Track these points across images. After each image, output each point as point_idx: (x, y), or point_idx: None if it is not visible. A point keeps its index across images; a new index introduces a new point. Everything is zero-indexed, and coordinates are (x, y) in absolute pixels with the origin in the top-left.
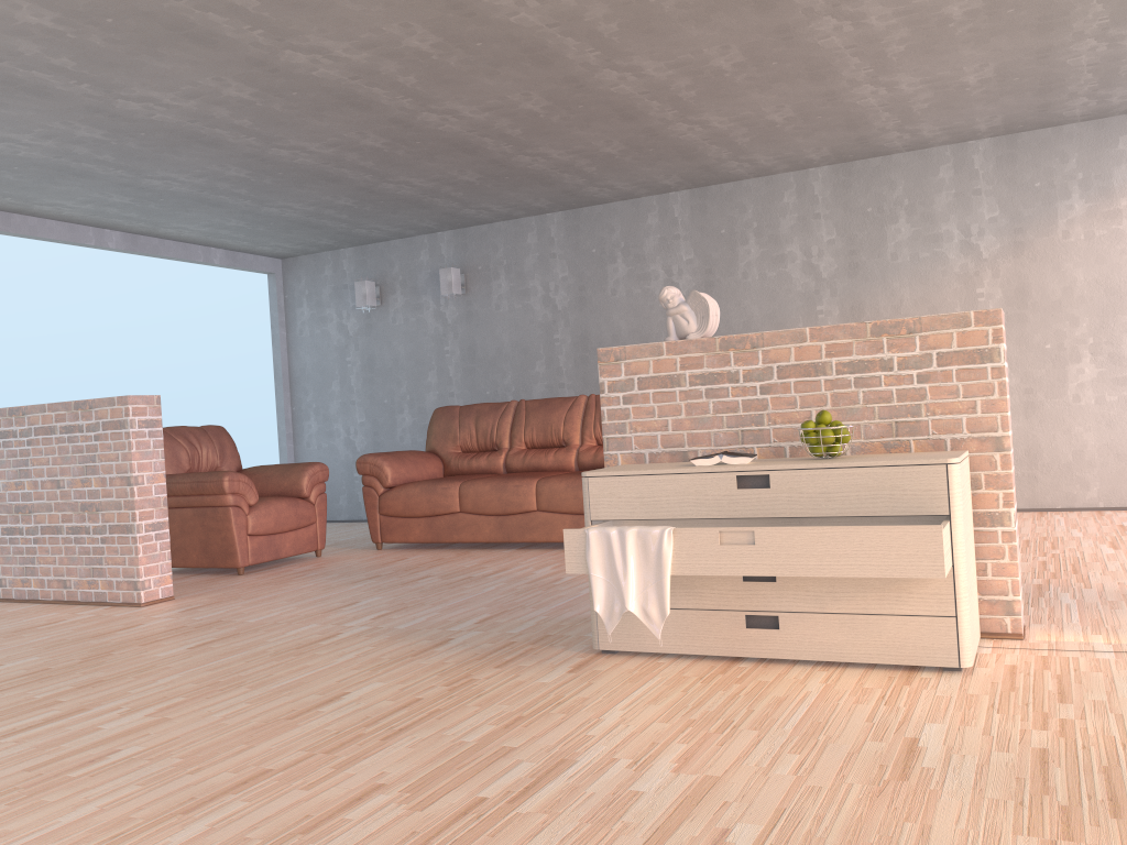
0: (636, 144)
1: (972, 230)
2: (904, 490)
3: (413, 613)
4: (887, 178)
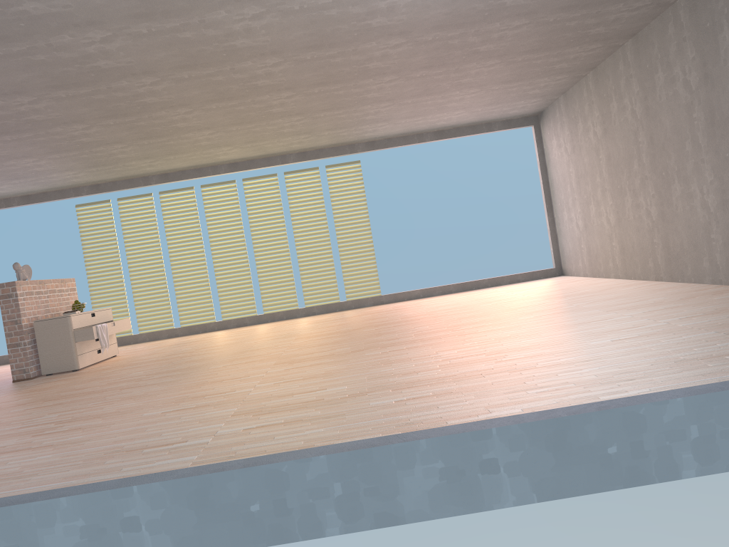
0: None
1: None
2: (108, 315)
3: None
4: None
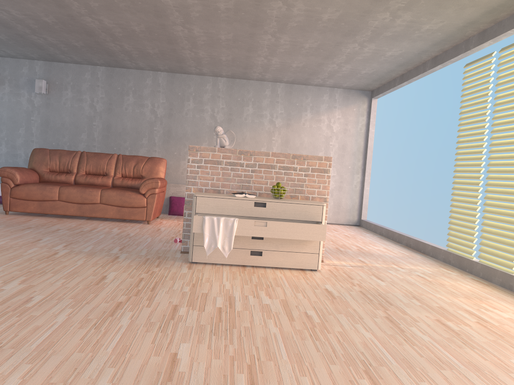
0: (163, 52)
1: (274, 115)
2: (309, 212)
3: (80, 245)
4: (247, 89)
